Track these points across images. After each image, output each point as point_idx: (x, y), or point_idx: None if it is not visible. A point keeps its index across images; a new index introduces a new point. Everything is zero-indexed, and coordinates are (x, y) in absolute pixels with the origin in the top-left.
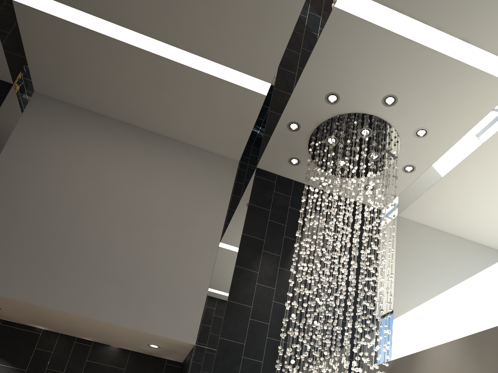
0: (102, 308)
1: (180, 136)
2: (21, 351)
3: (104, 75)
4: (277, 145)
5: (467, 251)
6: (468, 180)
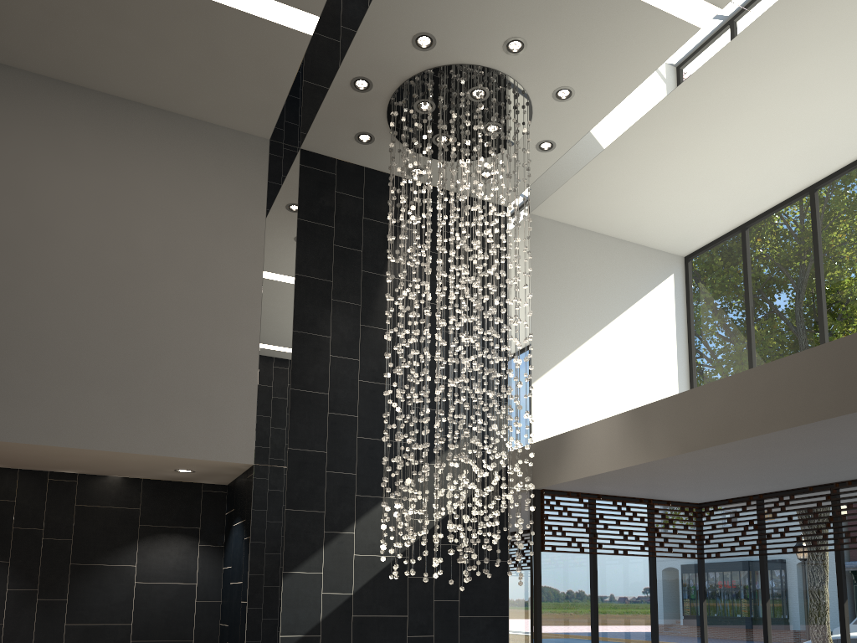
0: (97, 430)
1: (159, 101)
2: None
3: None
4: (335, 114)
5: (630, 262)
6: (631, 161)
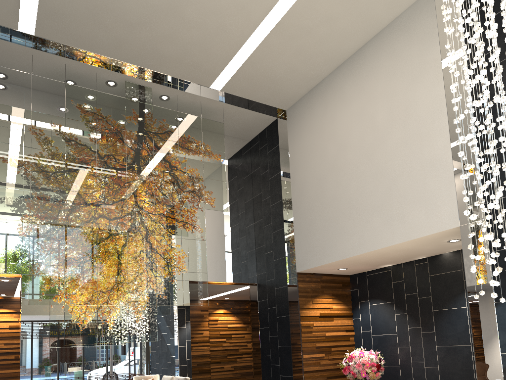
0: (376, 238)
1: (368, 34)
2: (385, 289)
3: (285, 66)
4: None
5: None
6: None
